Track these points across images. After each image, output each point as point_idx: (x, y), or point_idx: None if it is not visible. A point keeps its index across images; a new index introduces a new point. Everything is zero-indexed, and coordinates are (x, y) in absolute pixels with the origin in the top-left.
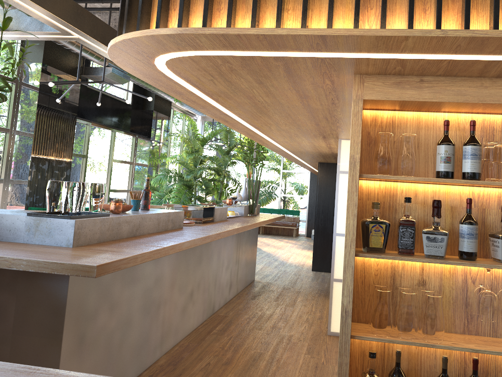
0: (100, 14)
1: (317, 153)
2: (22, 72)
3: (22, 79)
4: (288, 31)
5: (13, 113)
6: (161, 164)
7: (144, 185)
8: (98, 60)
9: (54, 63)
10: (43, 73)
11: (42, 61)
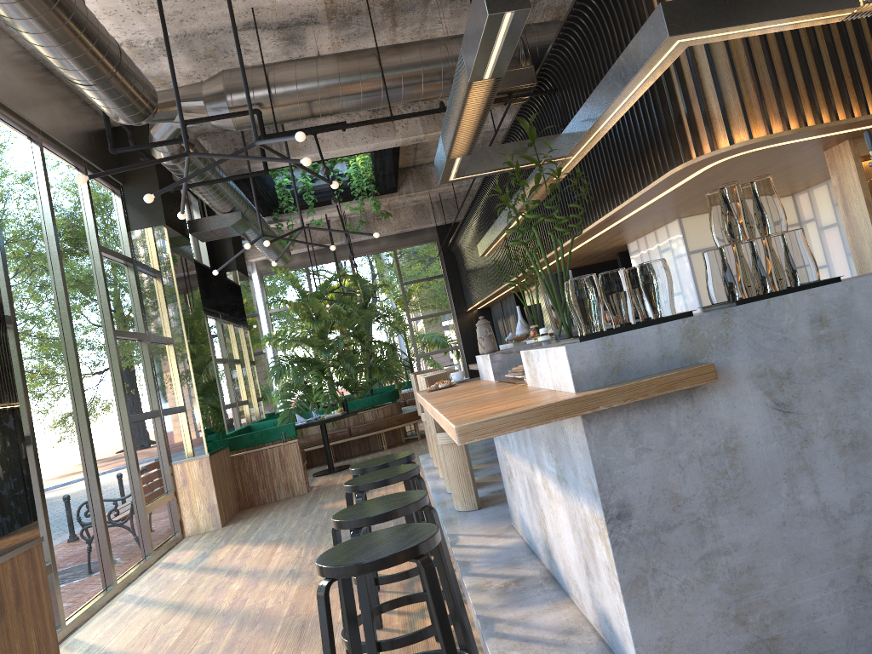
0: (205, 137)
1: (589, 254)
2: (135, 246)
3: (139, 256)
4: (865, 118)
5: (141, 309)
6: (260, 352)
7: (256, 388)
8: (228, 204)
9: (171, 221)
10: (169, 239)
11: (165, 222)
